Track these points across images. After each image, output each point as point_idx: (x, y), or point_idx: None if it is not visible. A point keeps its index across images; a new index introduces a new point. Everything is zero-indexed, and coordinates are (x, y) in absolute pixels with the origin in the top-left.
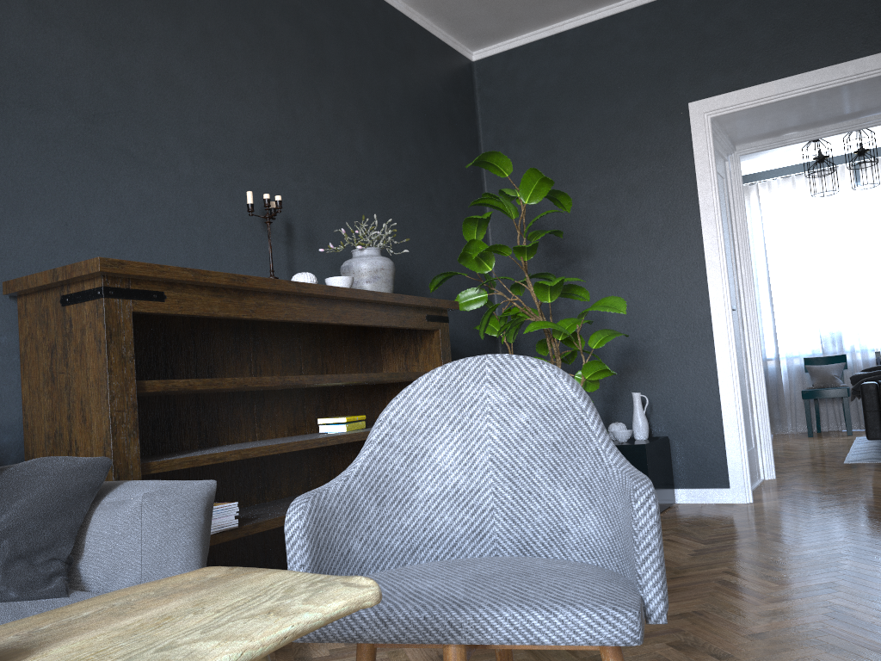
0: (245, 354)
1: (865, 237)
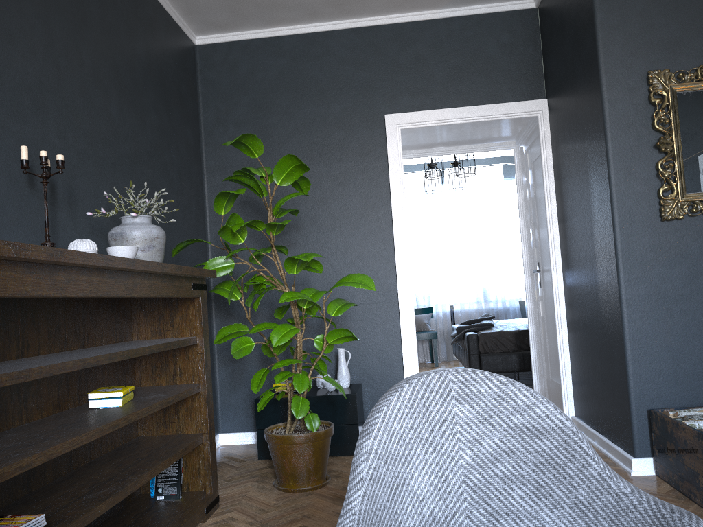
0: (13, 327)
1: (444, 223)
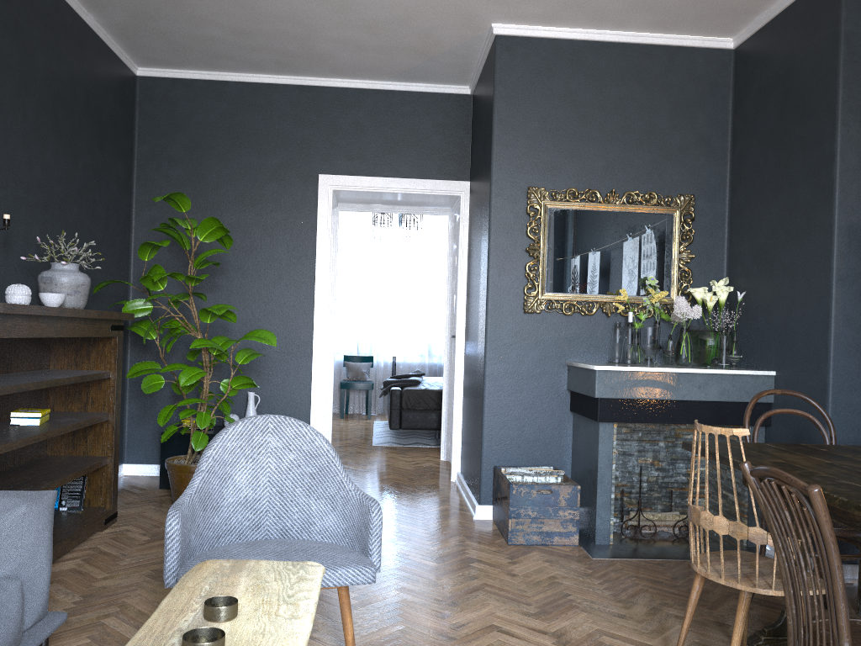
0: None
1: (398, 268)
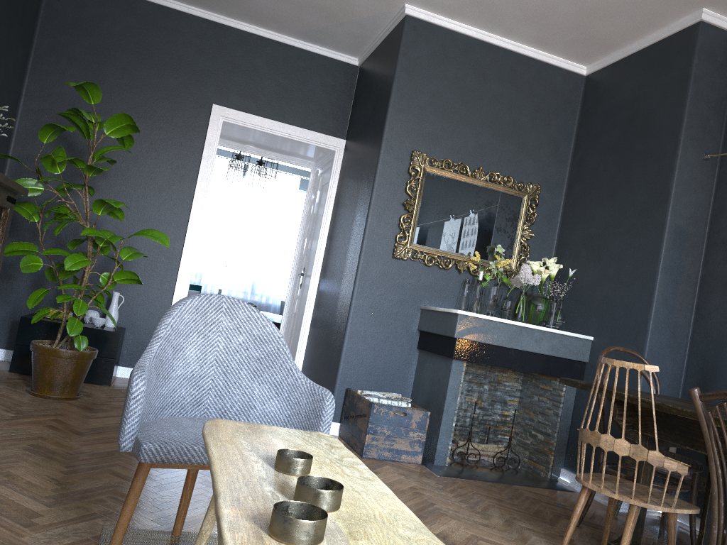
0: None
1: (235, 213)
